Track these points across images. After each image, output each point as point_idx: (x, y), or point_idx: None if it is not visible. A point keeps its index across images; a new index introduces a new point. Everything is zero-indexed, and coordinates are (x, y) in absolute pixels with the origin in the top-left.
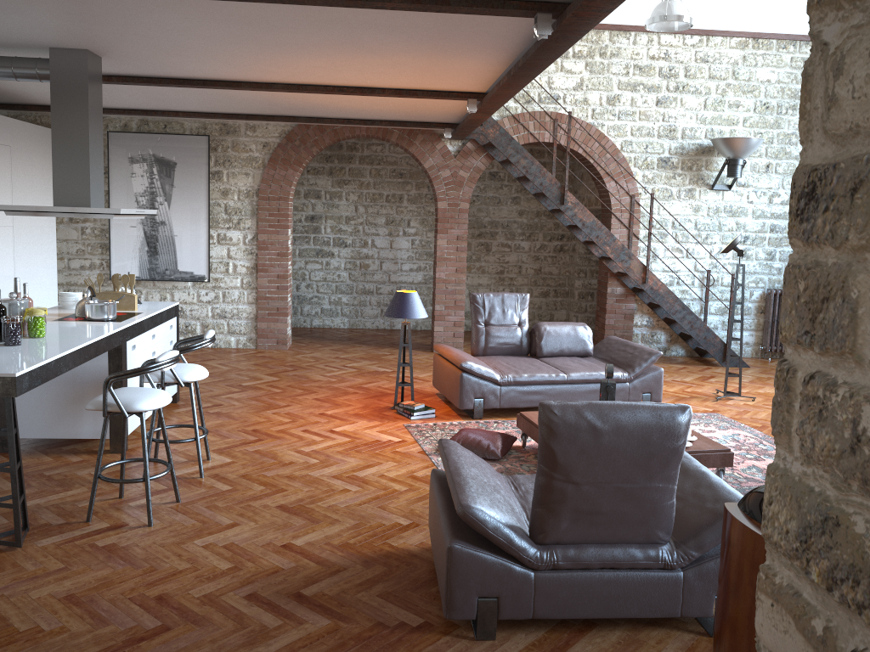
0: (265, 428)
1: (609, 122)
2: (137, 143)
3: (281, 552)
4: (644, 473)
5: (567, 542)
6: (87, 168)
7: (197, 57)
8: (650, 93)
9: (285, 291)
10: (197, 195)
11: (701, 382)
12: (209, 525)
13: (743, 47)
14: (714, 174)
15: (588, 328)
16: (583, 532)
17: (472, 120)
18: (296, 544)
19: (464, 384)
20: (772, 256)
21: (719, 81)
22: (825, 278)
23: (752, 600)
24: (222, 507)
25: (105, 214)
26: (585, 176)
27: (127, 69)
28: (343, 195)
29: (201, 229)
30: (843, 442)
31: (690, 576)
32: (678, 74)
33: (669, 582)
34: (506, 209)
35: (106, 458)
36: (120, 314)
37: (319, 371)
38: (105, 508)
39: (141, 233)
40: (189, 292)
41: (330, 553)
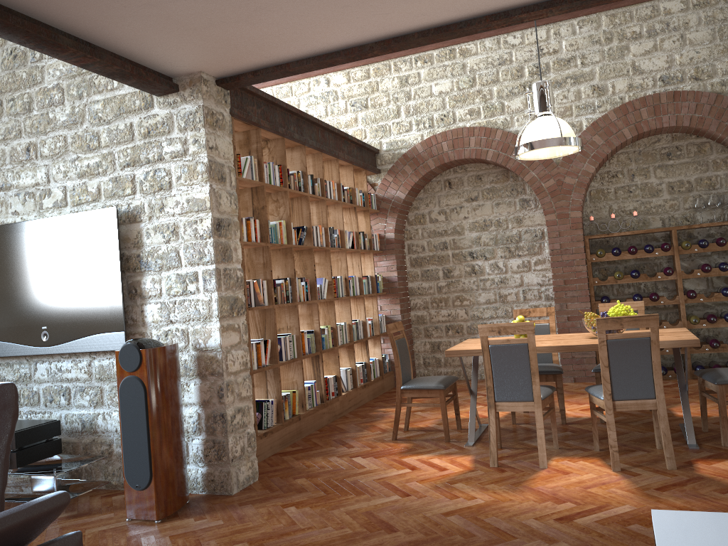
0: None
1: None
2: None
3: None
4: None
5: None
6: None
7: None
8: None
9: None
10: None
11: None
12: None
13: None
14: None
15: None
16: None
17: None
18: None
19: None
20: None
21: None
22: (225, 245)
23: (170, 371)
24: None
25: None
26: None
27: None
28: None
29: None
30: (235, 280)
31: None
32: None
33: None
34: None
35: None
36: None
37: None
38: None
39: None
40: None
41: None
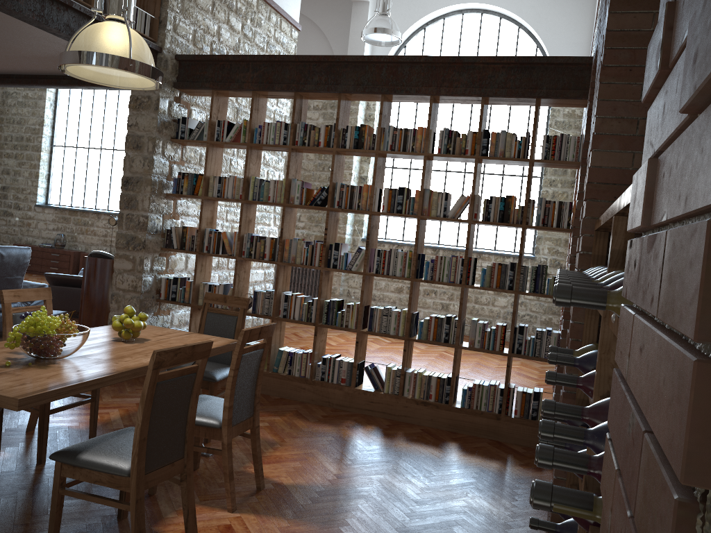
0: None
1: None
2: None
3: None
4: (16, 272)
5: None
6: None
7: None
8: None
9: None
10: None
11: None
12: None
13: None
14: None
15: None
16: None
17: None
18: None
19: None
20: None
21: None
22: (131, 196)
23: (98, 274)
24: None
25: None
26: None
27: None
28: None
29: None
30: (136, 224)
31: None
32: None
33: None
34: None
35: None
36: None
37: None
38: None
39: None
40: None
41: None
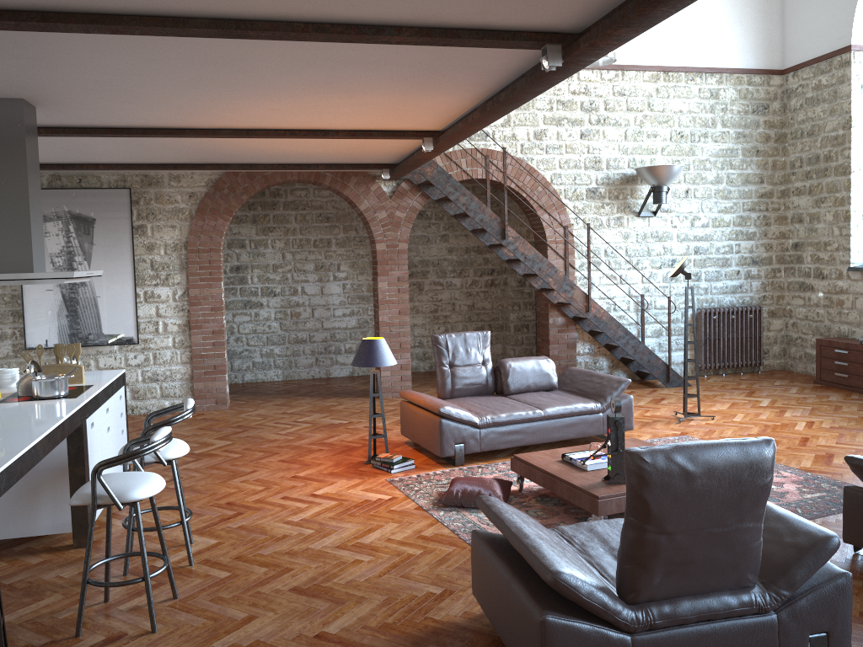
0: (239, 499)
1: (538, 156)
2: (49, 200)
3: (318, 644)
4: (735, 514)
5: (660, 598)
6: (28, 229)
7: (147, 103)
8: (574, 127)
9: (221, 347)
10: (120, 252)
11: (655, 405)
12: (222, 621)
13: (656, 81)
14: (639, 201)
15: (551, 361)
16: (676, 585)
17: (418, 160)
18: (330, 632)
19: (443, 430)
20: (698, 277)
21: (636, 113)
22: None
23: None
24: (228, 598)
25: (56, 279)
26: (513, 210)
27: (60, 119)
28: (269, 243)
29: (127, 288)
30: None
31: (784, 617)
32: (598, 107)
33: (765, 627)
34: (436, 247)
35: (71, 555)
36: (69, 389)
37: (271, 429)
38: (92, 616)
39: (59, 296)
40: (115, 356)
41: (373, 638)
